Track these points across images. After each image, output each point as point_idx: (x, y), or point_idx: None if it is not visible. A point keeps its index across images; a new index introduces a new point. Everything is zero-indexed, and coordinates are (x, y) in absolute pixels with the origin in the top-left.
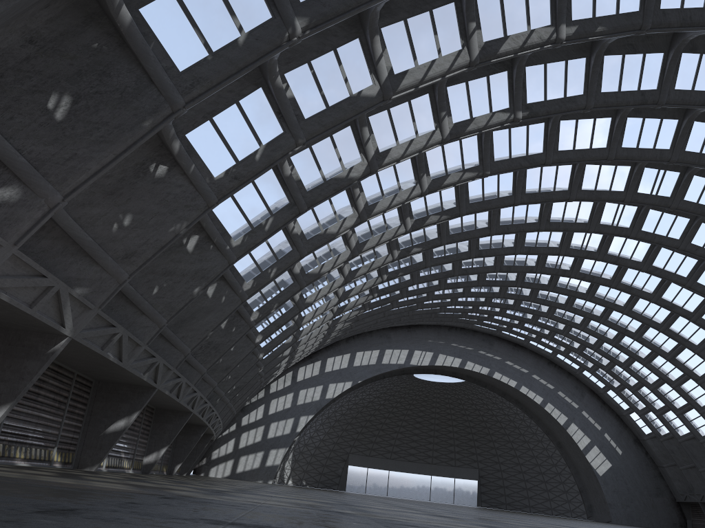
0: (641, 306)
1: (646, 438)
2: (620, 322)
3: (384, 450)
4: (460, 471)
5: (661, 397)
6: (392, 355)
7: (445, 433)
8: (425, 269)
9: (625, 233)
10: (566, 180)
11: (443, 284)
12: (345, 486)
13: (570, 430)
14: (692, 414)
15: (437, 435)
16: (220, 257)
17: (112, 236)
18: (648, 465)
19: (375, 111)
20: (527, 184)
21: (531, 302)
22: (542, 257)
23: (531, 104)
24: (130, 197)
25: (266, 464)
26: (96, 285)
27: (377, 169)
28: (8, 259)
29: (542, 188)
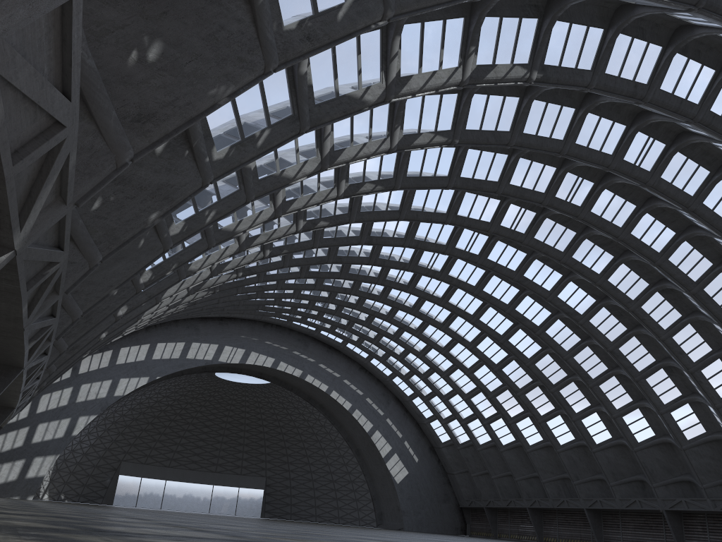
0: (488, 316)
1: (442, 446)
2: (459, 331)
3: (163, 457)
4: (246, 479)
5: (473, 406)
6: (199, 349)
7: (235, 438)
8: (300, 251)
9: (520, 238)
10: (499, 170)
11: (304, 271)
12: (112, 499)
13: (374, 438)
14: (497, 424)
15: (226, 441)
16: (194, 172)
17: (125, 74)
18: (440, 472)
19: (410, 19)
20: (464, 167)
21: (381, 302)
22: (417, 254)
23: (547, 66)
24: (167, 11)
25: (27, 475)
26: (81, 159)
27: (392, 98)
28: (46, 13)
29: (476, 174)
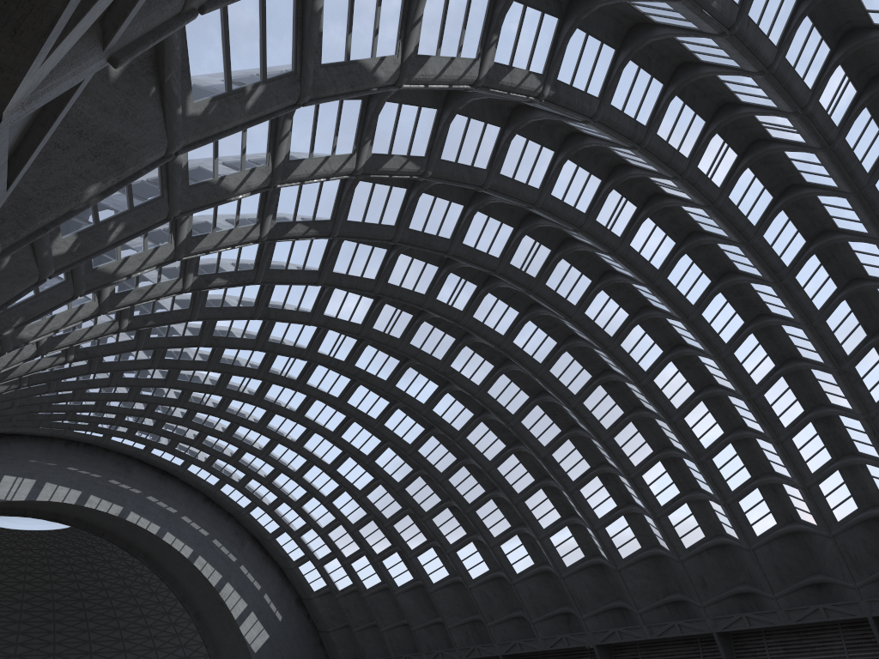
0: (395, 420)
1: (314, 596)
2: (355, 442)
3: None
4: None
5: (362, 540)
6: None
7: (6, 614)
8: (161, 328)
9: (457, 317)
10: (452, 225)
11: (158, 359)
12: None
13: (224, 593)
14: (392, 560)
15: None
16: (159, 128)
17: None
18: (310, 631)
19: None
20: (414, 216)
21: (255, 405)
22: (319, 338)
23: (559, 82)
24: None
25: None
26: None
27: (404, 83)
28: None
29: (426, 227)
